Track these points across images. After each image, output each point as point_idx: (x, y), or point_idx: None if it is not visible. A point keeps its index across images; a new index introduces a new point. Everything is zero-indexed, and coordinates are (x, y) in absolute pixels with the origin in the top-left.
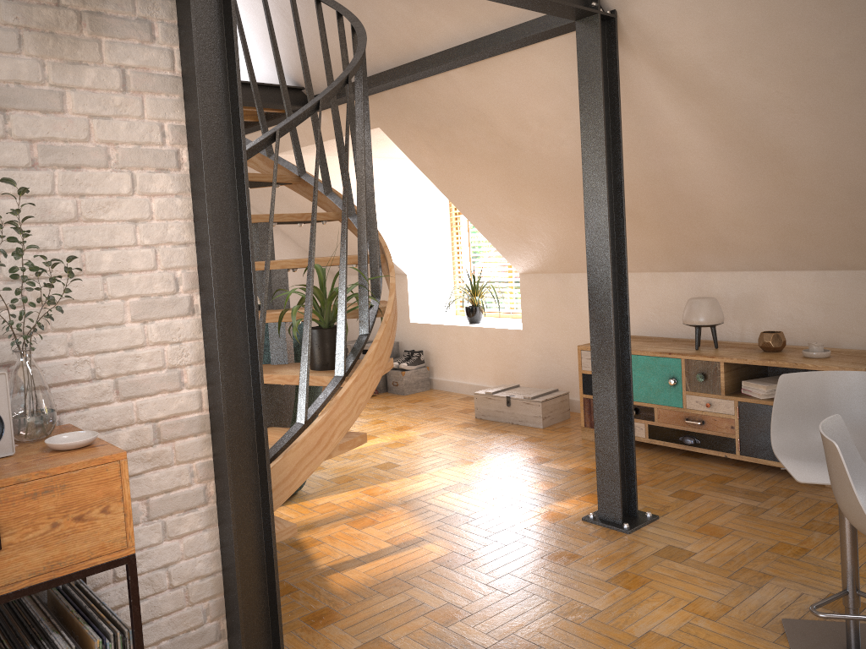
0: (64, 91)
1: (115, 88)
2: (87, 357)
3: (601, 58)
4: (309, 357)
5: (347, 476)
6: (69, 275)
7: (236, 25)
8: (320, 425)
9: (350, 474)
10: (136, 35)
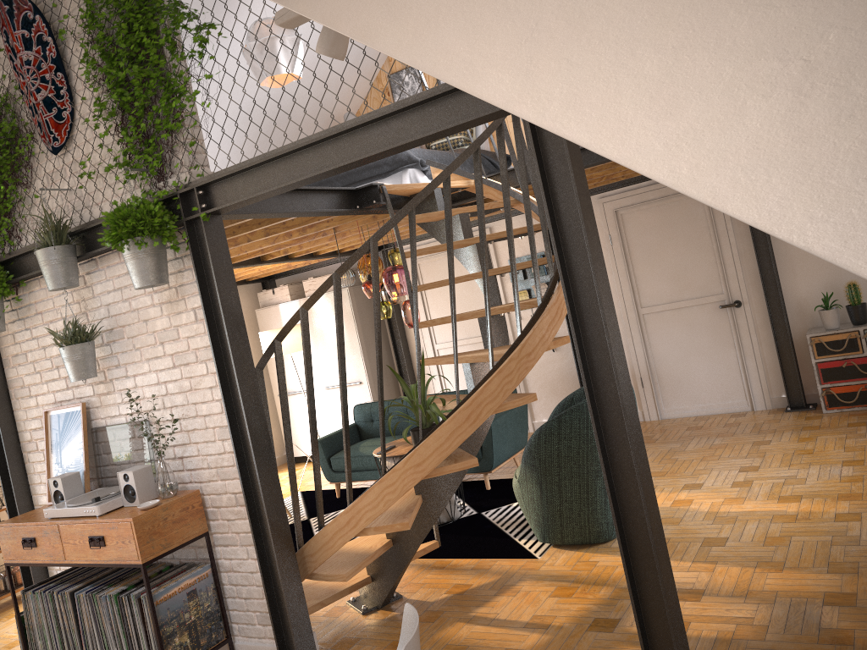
0: (178, 328)
1: (193, 320)
2: (206, 456)
3: (534, 153)
4: (345, 460)
5: (667, 540)
6: (174, 422)
7: (214, 275)
8: (347, 511)
9: (673, 539)
10: (196, 290)
